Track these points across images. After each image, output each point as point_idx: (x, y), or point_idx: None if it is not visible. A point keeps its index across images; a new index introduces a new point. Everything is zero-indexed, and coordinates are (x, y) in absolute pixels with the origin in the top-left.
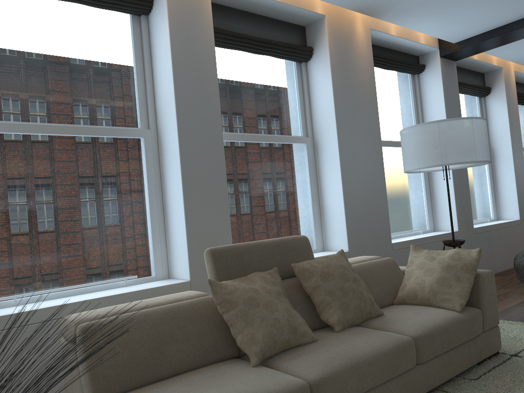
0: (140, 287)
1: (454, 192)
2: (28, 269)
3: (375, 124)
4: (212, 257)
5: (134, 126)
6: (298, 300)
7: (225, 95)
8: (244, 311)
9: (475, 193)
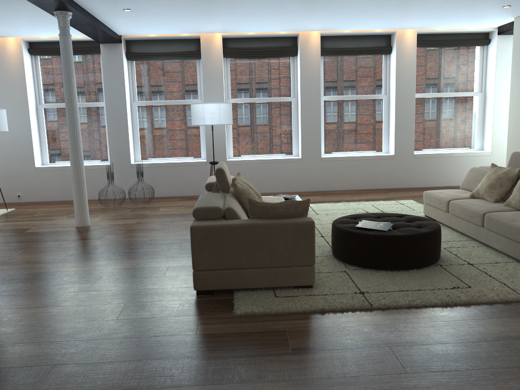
0: None
1: (108, 139)
2: None
3: (23, 98)
4: None
5: None
6: None
7: None
8: None
9: (175, 138)
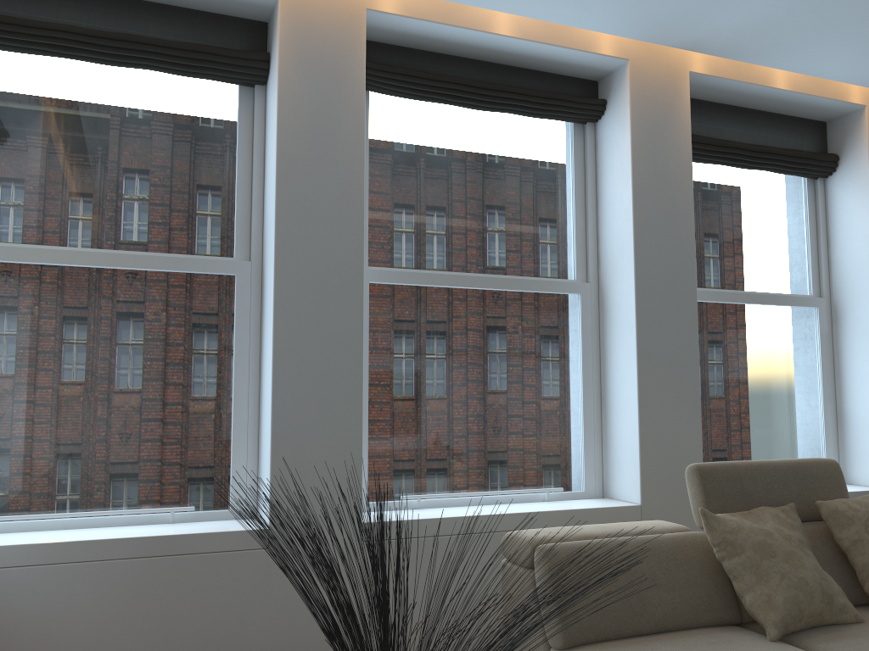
0: (572, 506)
1: None
2: (433, 462)
3: None
4: (699, 477)
5: (567, 277)
6: (826, 556)
7: (695, 232)
8: (754, 560)
9: None
